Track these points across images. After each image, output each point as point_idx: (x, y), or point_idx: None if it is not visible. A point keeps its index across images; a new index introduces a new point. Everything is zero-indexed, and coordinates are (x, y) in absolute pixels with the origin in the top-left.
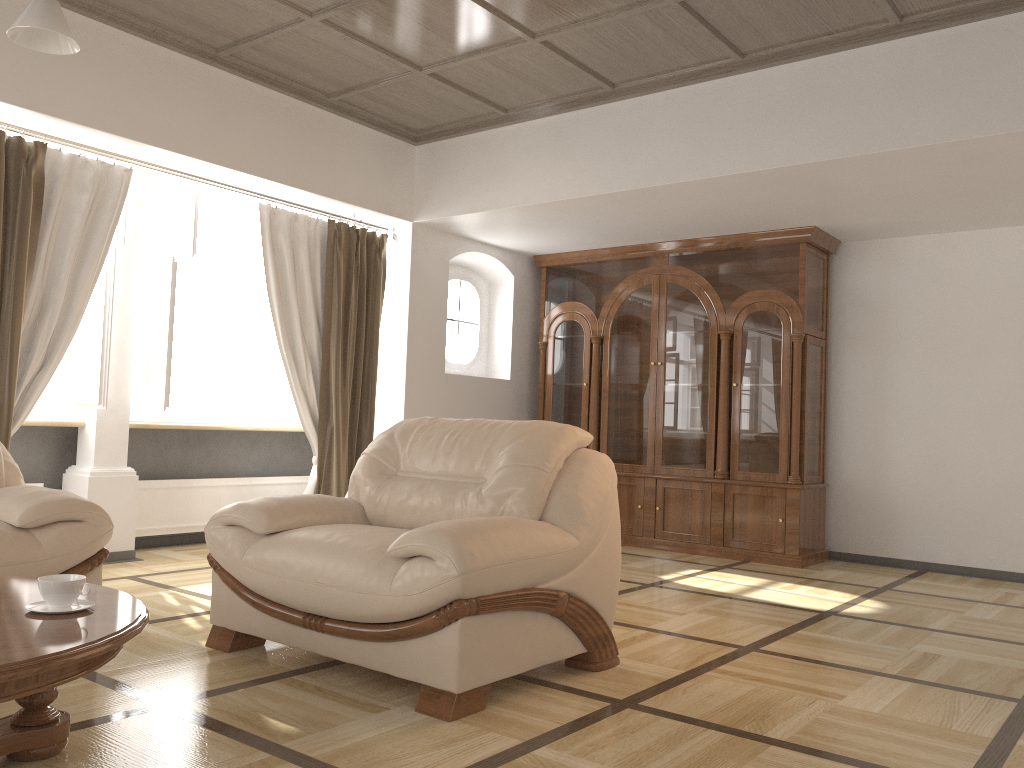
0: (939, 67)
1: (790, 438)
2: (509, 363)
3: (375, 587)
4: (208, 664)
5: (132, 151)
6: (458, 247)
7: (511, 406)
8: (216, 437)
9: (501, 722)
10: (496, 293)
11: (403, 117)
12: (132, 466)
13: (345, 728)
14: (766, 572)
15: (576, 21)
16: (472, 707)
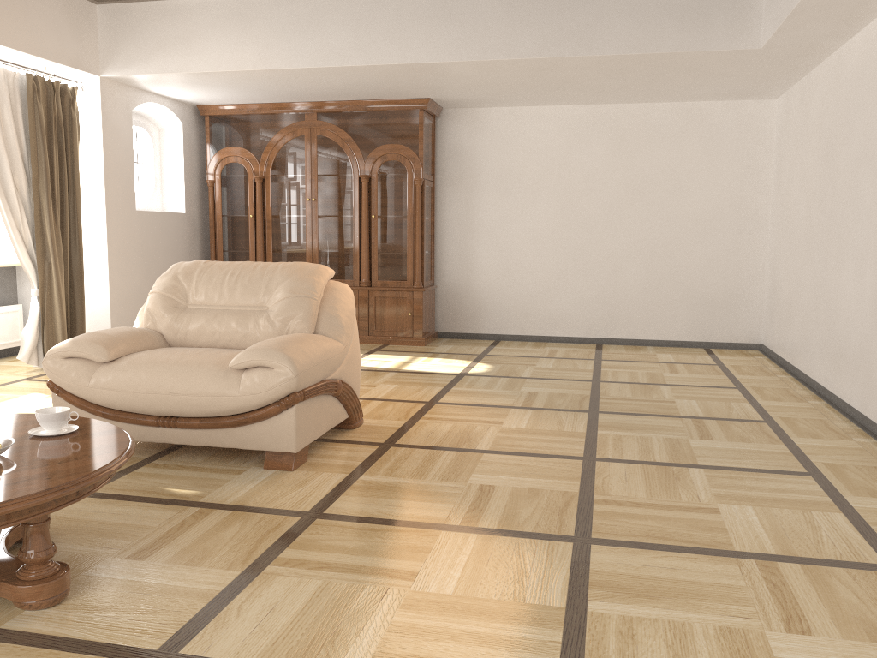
0: (532, 4)
1: (414, 255)
2: (183, 199)
3: (226, 391)
4: None
5: None
6: (138, 98)
7: (188, 235)
8: None
9: (325, 466)
10: (166, 137)
11: None
12: None
13: (230, 485)
14: (405, 351)
15: None
16: (302, 460)
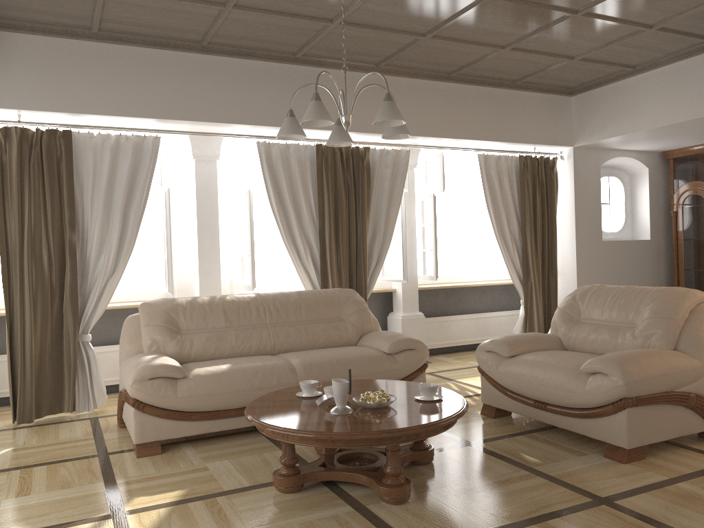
0: None
1: None
2: (648, 228)
3: (574, 389)
4: (484, 424)
5: (408, 140)
6: (605, 156)
7: (652, 257)
8: (462, 290)
9: (655, 466)
10: (635, 181)
11: (562, 83)
12: (419, 310)
13: (565, 462)
14: None
15: (681, 13)
16: (637, 457)
